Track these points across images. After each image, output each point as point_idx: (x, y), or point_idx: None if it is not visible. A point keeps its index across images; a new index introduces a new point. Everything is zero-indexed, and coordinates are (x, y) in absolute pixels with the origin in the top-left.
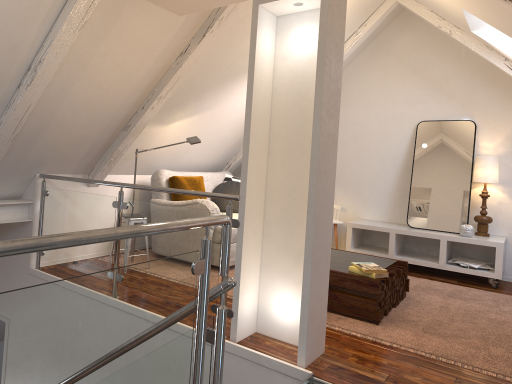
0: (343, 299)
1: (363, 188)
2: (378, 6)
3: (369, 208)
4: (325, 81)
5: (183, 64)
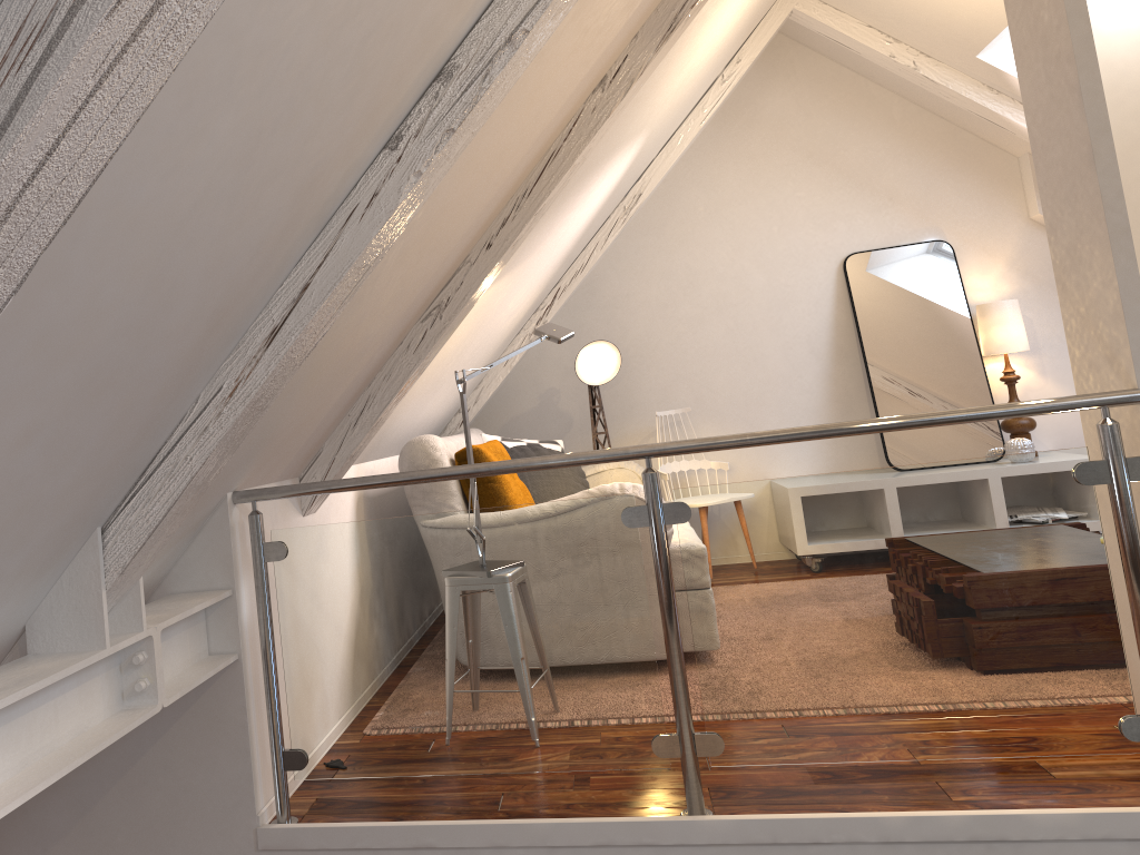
0: None
1: (760, 412)
2: (759, 21)
3: (781, 454)
4: None
5: (614, 110)
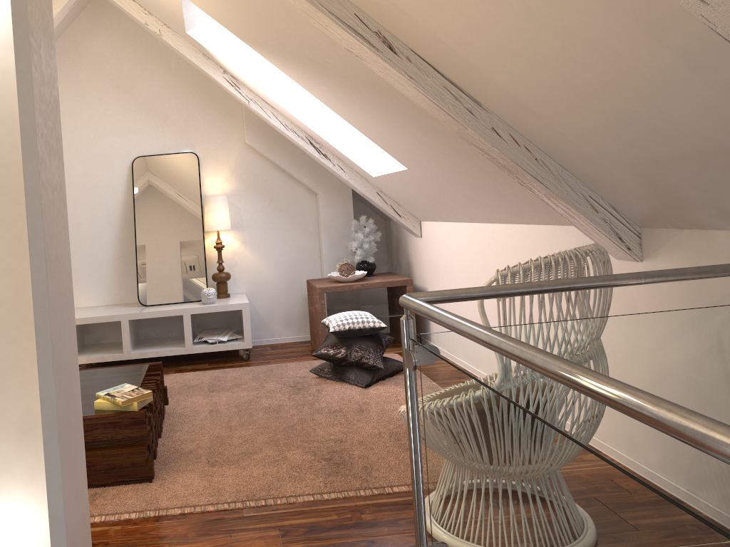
0: (96, 461)
1: (74, 262)
2: None
3: (85, 290)
4: (35, 81)
5: None
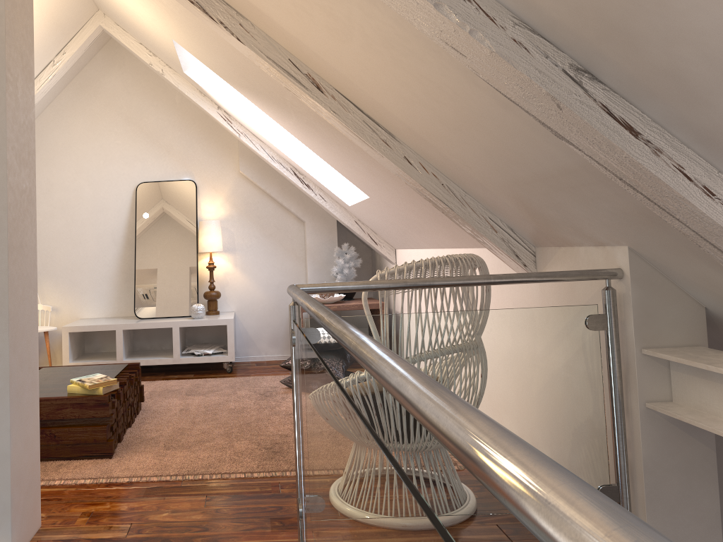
0: (64, 436)
1: (79, 276)
2: (79, 30)
3: (89, 303)
4: (9, 106)
5: None
